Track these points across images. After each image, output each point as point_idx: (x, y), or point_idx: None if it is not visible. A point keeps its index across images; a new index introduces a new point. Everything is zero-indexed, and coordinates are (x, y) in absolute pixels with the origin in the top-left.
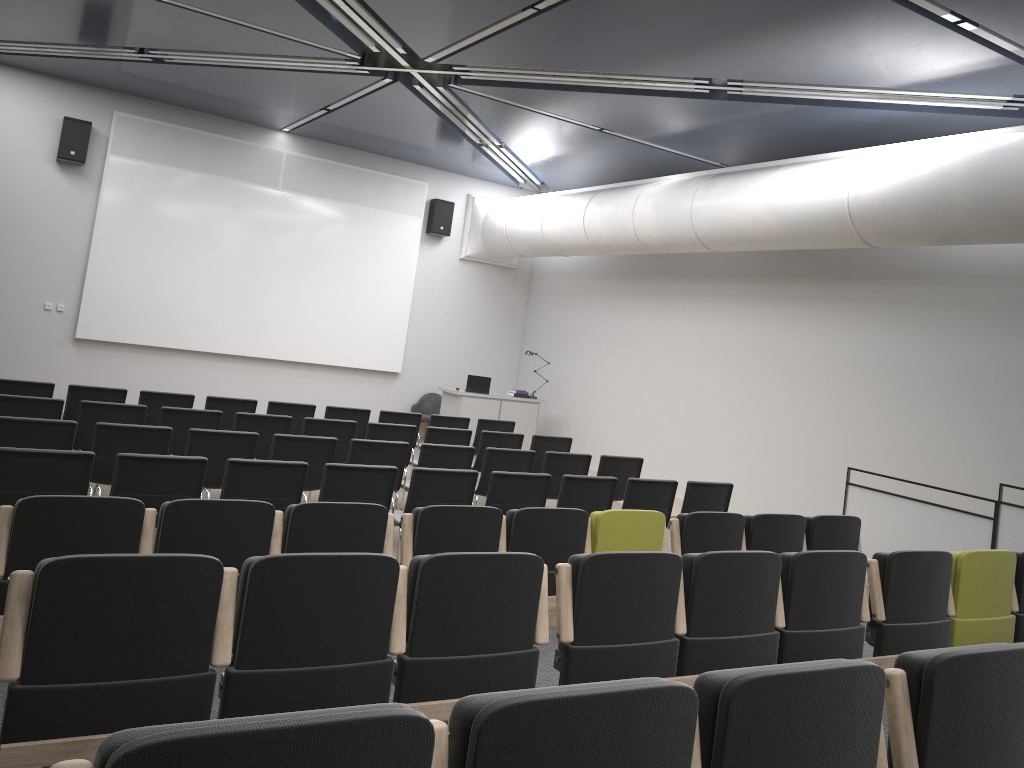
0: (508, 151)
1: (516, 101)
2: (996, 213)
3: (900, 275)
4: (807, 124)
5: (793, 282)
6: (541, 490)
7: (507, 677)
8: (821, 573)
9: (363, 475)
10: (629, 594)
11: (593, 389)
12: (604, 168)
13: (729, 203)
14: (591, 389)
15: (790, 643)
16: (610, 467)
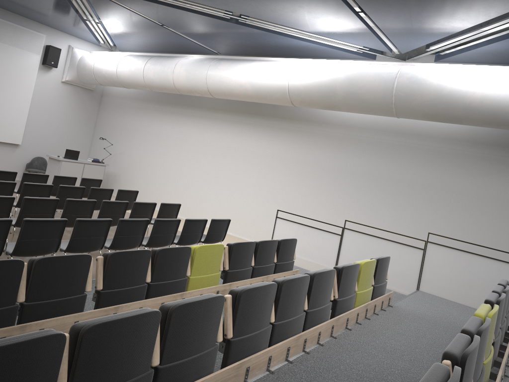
0: (102, 26)
1: (120, 2)
2: (354, 100)
3: (300, 119)
4: (269, 42)
5: (249, 116)
6: (143, 227)
7: (205, 364)
8: (322, 281)
9: (46, 224)
10: (257, 307)
11: (136, 160)
12: (154, 44)
13: (228, 75)
14: (135, 160)
15: (308, 316)
16: (165, 209)
